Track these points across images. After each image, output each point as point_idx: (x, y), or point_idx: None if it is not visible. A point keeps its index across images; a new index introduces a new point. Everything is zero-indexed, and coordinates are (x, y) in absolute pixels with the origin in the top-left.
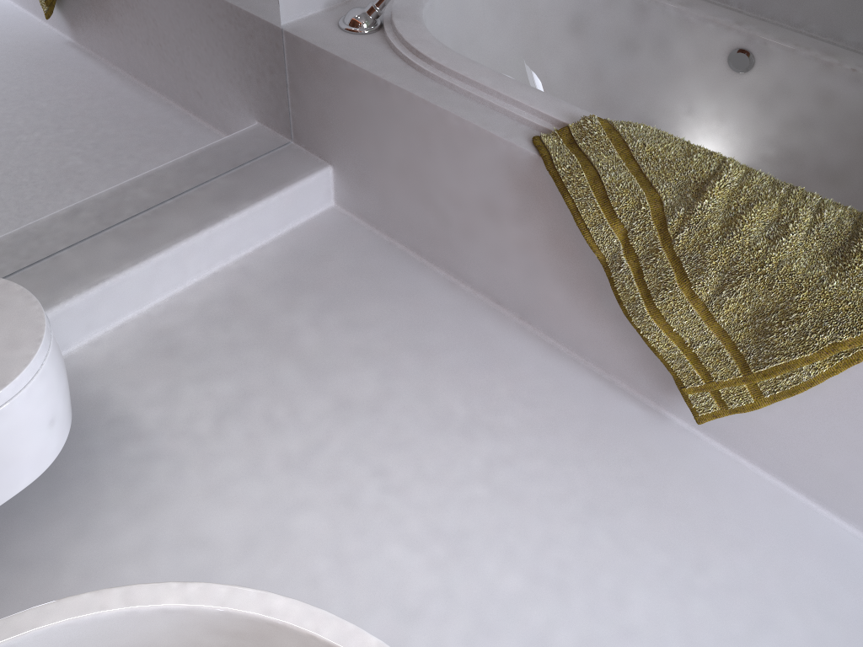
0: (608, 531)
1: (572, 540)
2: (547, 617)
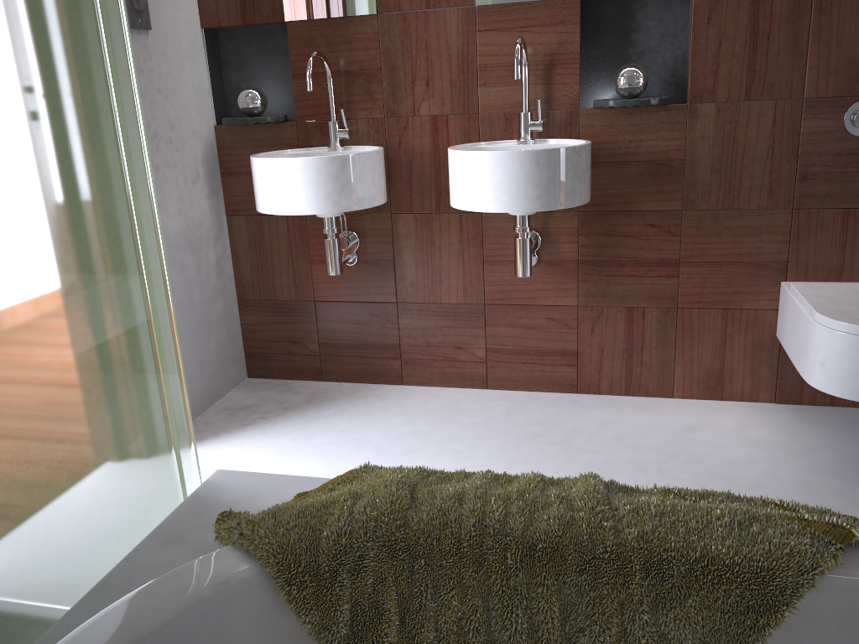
0: None
1: None
2: None
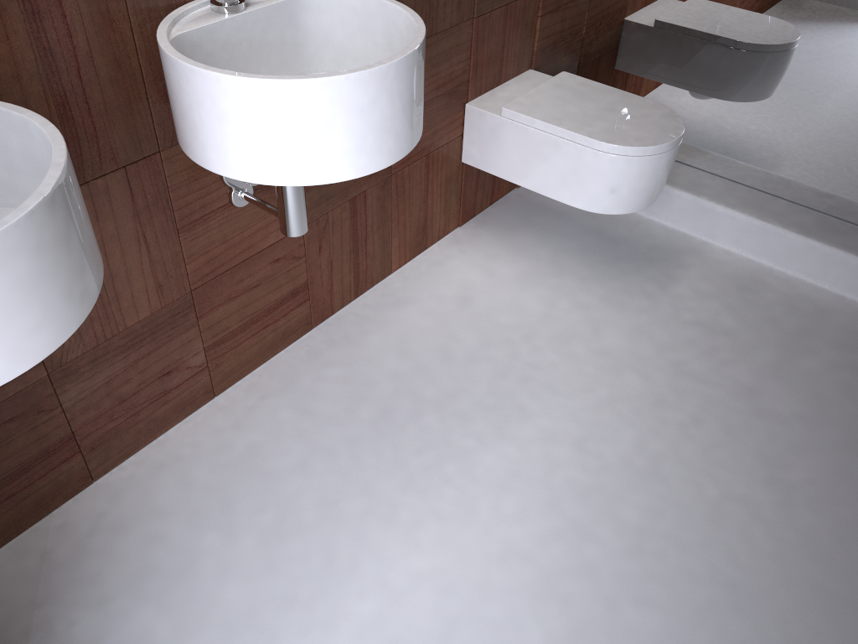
0: (713, 600)
1: (689, 566)
2: (606, 539)
